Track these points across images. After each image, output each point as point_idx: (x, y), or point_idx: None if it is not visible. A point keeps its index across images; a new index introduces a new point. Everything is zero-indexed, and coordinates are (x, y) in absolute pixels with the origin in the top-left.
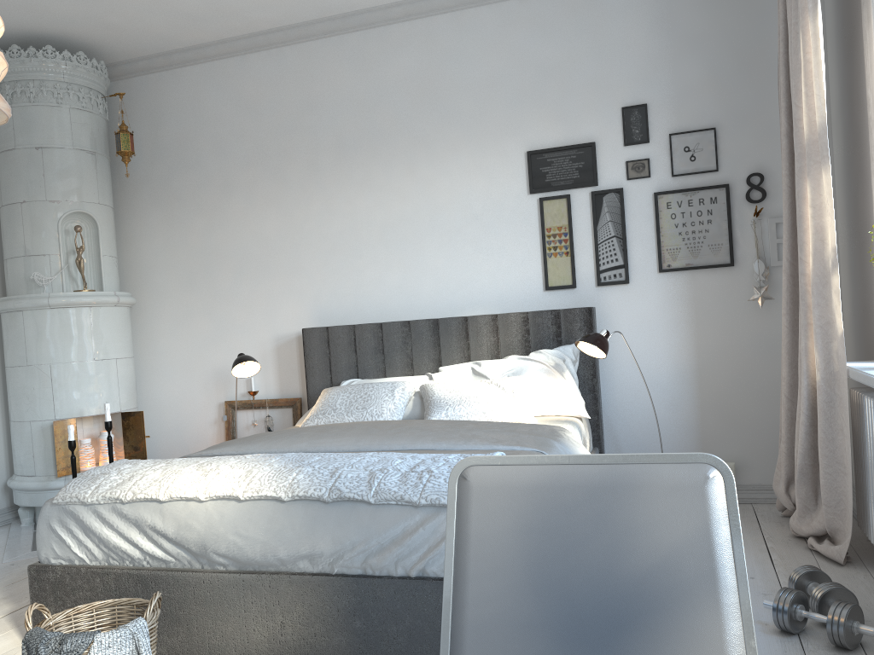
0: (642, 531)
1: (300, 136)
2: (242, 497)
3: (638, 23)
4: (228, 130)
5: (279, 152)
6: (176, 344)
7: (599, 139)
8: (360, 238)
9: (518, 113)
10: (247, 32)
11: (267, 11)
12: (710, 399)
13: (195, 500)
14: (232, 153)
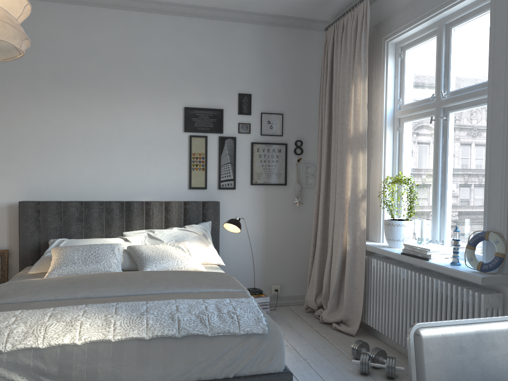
0: (493, 353)
1: (23, 64)
2: (113, 340)
3: (250, 50)
4: None
5: (3, 72)
6: None
7: (225, 108)
8: (66, 142)
9: (180, 83)
10: None
11: None
12: (270, 253)
13: (68, 345)
14: None
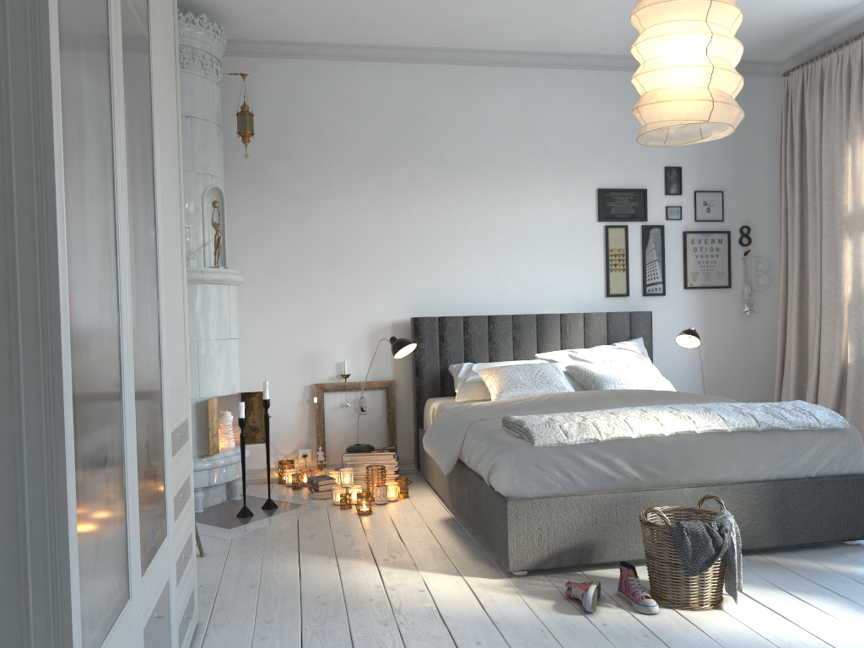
0: None
1: (405, 145)
2: (698, 431)
3: None
4: (330, 127)
5: (383, 156)
6: (258, 327)
7: (648, 187)
8: (457, 242)
9: (592, 158)
10: (369, 43)
11: (413, 33)
12: (712, 380)
13: (653, 436)
14: (333, 150)
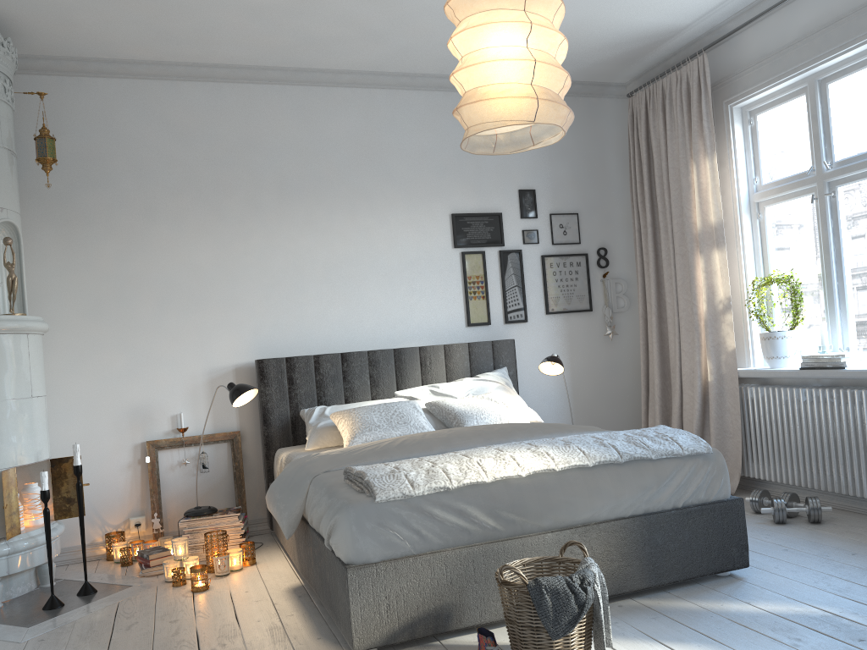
0: None
1: (240, 171)
2: (557, 469)
3: None
4: (152, 153)
5: (215, 184)
6: (75, 381)
7: (503, 211)
8: (304, 274)
9: (443, 182)
10: (192, 61)
11: (240, 49)
12: (580, 407)
13: (510, 478)
14: (157, 178)
